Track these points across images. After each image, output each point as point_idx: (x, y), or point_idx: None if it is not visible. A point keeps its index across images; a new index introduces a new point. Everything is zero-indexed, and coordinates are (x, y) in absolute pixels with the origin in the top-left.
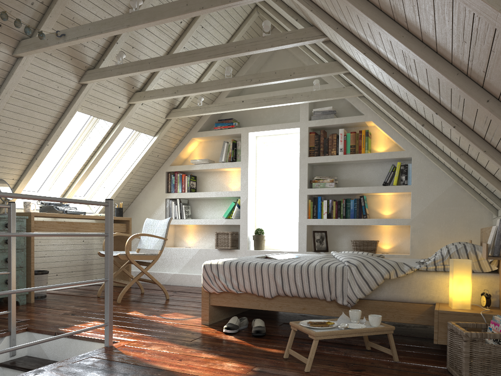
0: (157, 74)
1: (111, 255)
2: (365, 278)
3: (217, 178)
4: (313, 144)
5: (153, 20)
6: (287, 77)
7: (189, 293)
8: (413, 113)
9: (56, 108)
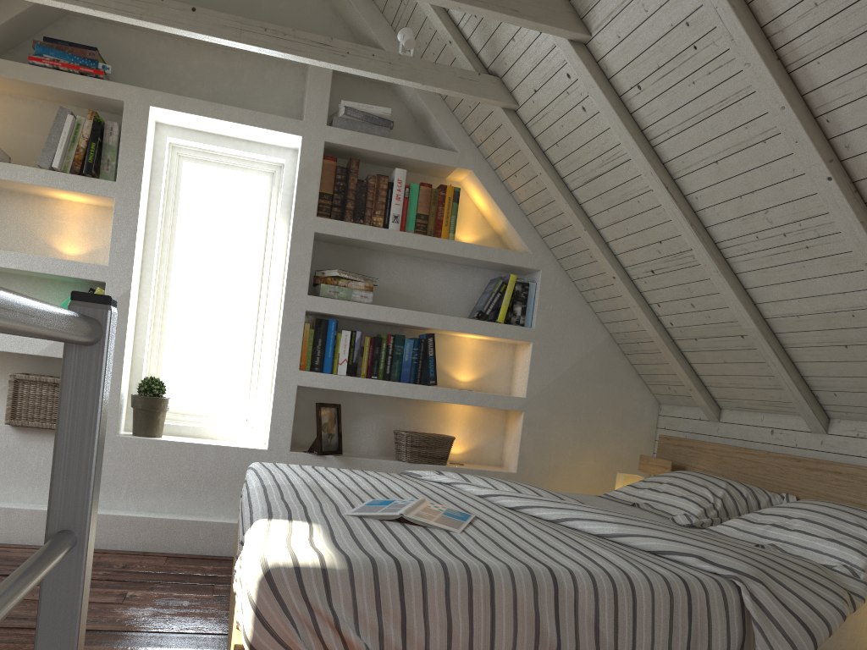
0: None
1: None
2: (804, 621)
3: (12, 211)
4: (330, 188)
5: None
6: None
7: None
8: (856, 201)
9: None
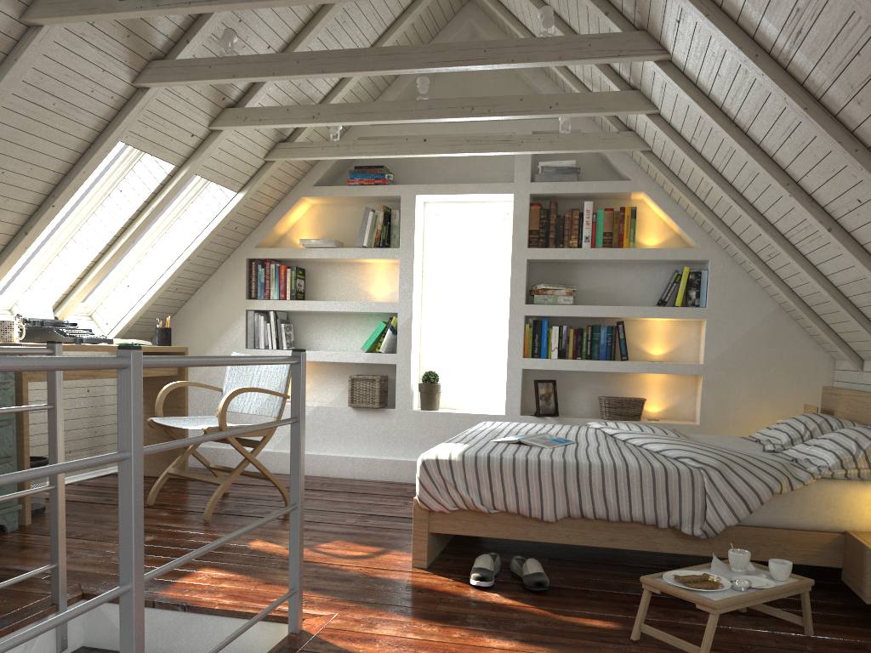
0: None
1: (302, 459)
2: (740, 493)
3: (346, 275)
4: (536, 226)
5: None
6: (544, 110)
7: (312, 491)
8: (813, 208)
9: (81, 134)
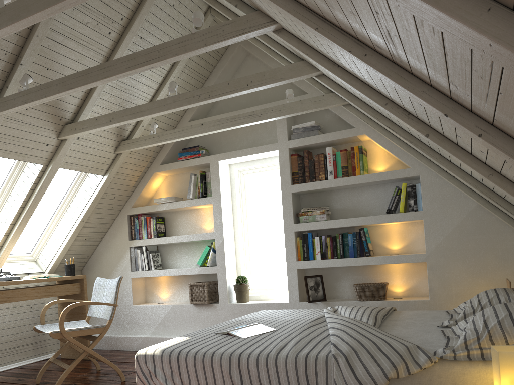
0: (89, 100)
1: None
2: (360, 379)
3: (188, 218)
4: (296, 169)
5: (17, 19)
6: (243, 88)
7: None
8: (410, 119)
9: None
